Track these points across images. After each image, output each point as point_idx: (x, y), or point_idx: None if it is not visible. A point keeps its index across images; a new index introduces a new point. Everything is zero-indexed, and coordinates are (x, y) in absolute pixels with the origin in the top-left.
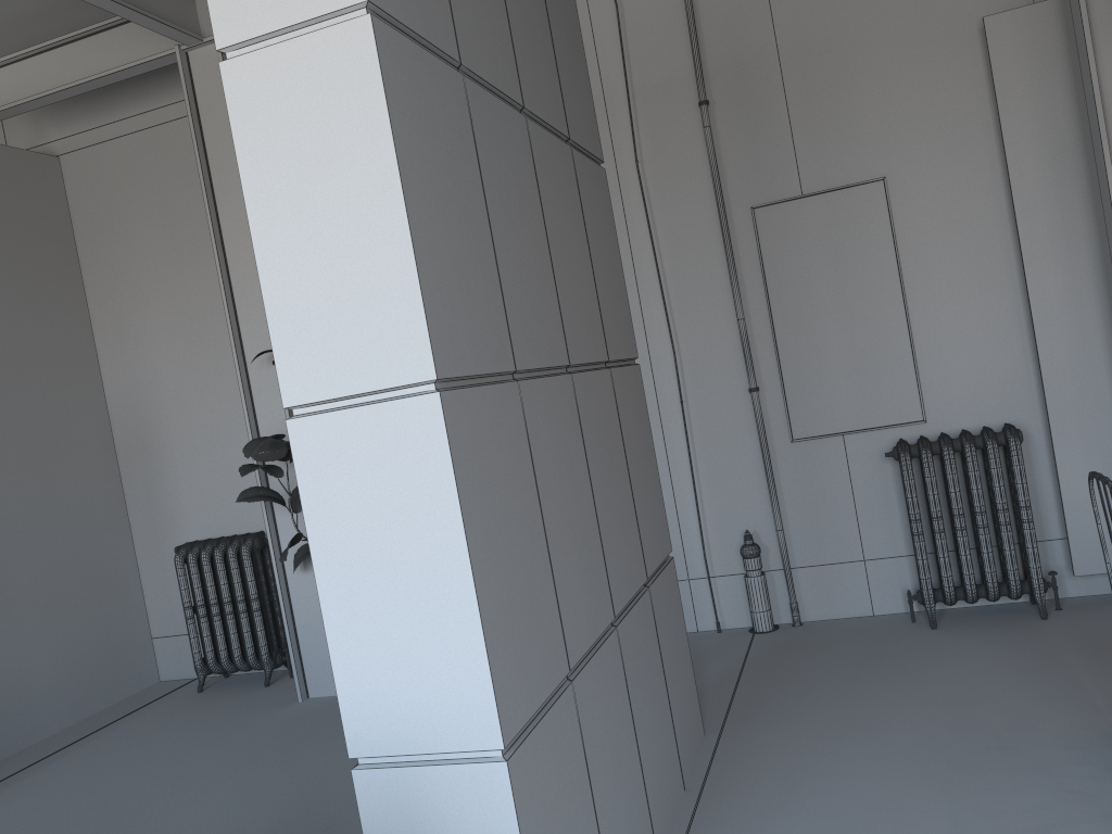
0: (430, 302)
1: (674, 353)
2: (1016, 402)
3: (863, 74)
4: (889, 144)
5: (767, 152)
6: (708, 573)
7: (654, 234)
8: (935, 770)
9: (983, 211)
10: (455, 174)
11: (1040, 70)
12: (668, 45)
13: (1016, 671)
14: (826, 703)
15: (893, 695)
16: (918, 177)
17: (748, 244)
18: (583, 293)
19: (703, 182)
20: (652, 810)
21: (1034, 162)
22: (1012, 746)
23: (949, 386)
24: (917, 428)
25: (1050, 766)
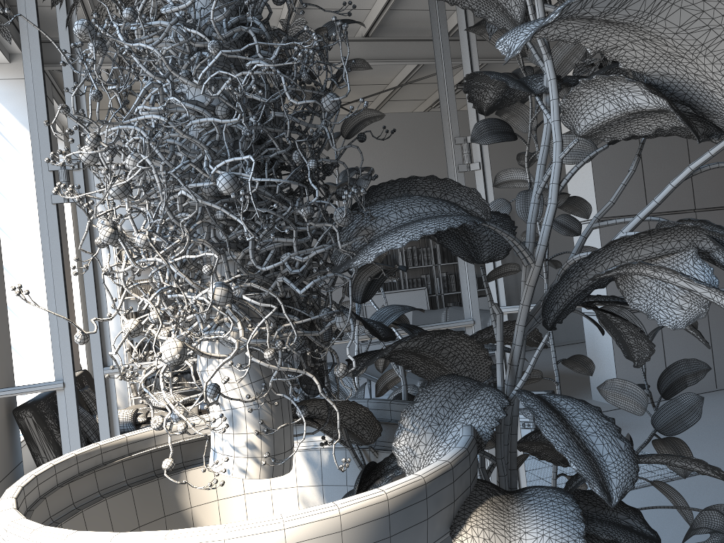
0: (599, 198)
1: None
2: None
3: None
4: None
5: None
6: None
7: None
8: None
9: None
10: (623, 158)
11: None
12: None
13: None
14: None
15: None
16: None
17: None
18: (720, 180)
19: None
20: (717, 371)
21: None
22: None
23: None
24: None
25: None
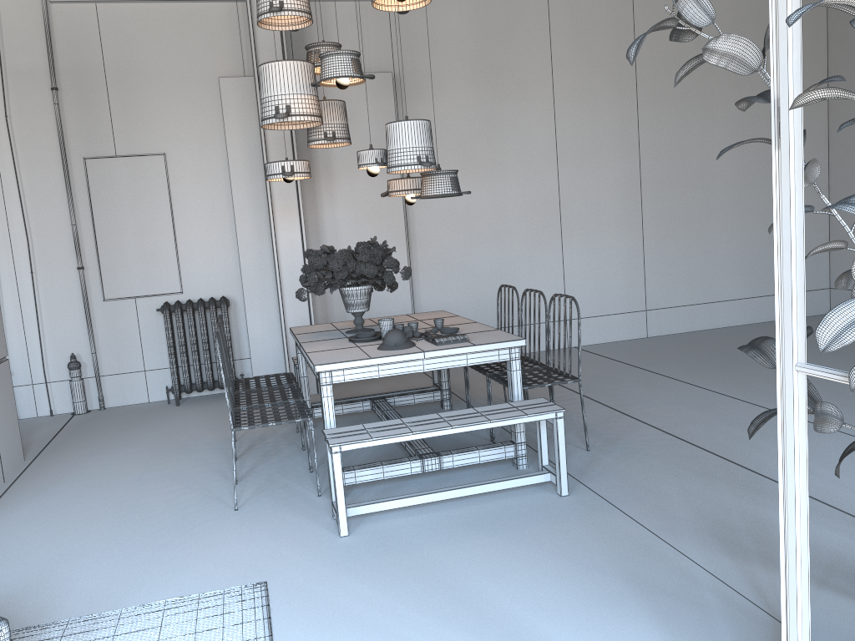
0: None
1: (28, 241)
2: (231, 285)
3: (155, 92)
4: (169, 135)
5: (95, 126)
6: (46, 380)
7: (17, 164)
8: (144, 459)
9: (217, 180)
10: None
11: (246, 112)
12: (32, 46)
13: (207, 419)
14: (102, 440)
15: (140, 434)
16: (184, 156)
17: (81, 180)
18: None
19: (52, 137)
20: None
21: (241, 159)
22: (185, 446)
23: (196, 274)
24: (178, 296)
25: (197, 451)
